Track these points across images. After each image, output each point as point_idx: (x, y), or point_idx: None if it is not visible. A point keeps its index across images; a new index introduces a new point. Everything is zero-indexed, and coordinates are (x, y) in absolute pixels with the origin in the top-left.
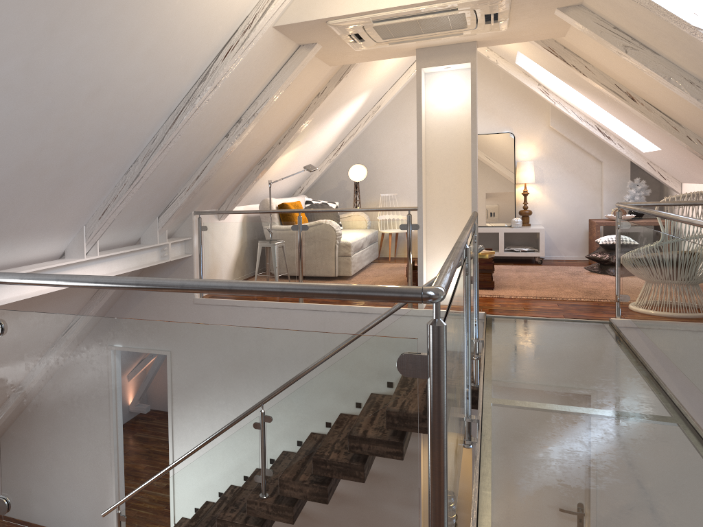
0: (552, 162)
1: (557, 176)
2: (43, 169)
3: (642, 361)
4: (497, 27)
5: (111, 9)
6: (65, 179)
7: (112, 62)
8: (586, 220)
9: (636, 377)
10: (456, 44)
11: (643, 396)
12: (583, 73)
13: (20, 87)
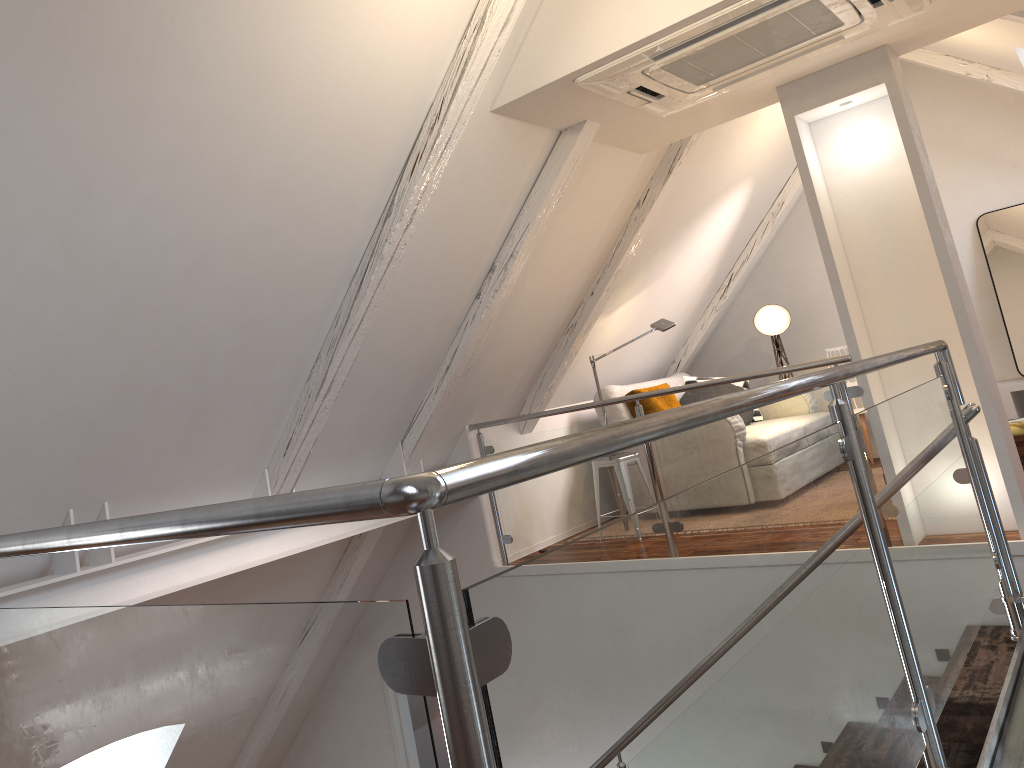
0: None
1: None
2: (155, 390)
3: None
4: (904, 6)
5: (174, 138)
6: (201, 401)
7: (209, 215)
8: None
9: None
10: (847, 60)
11: None
12: None
13: (65, 275)
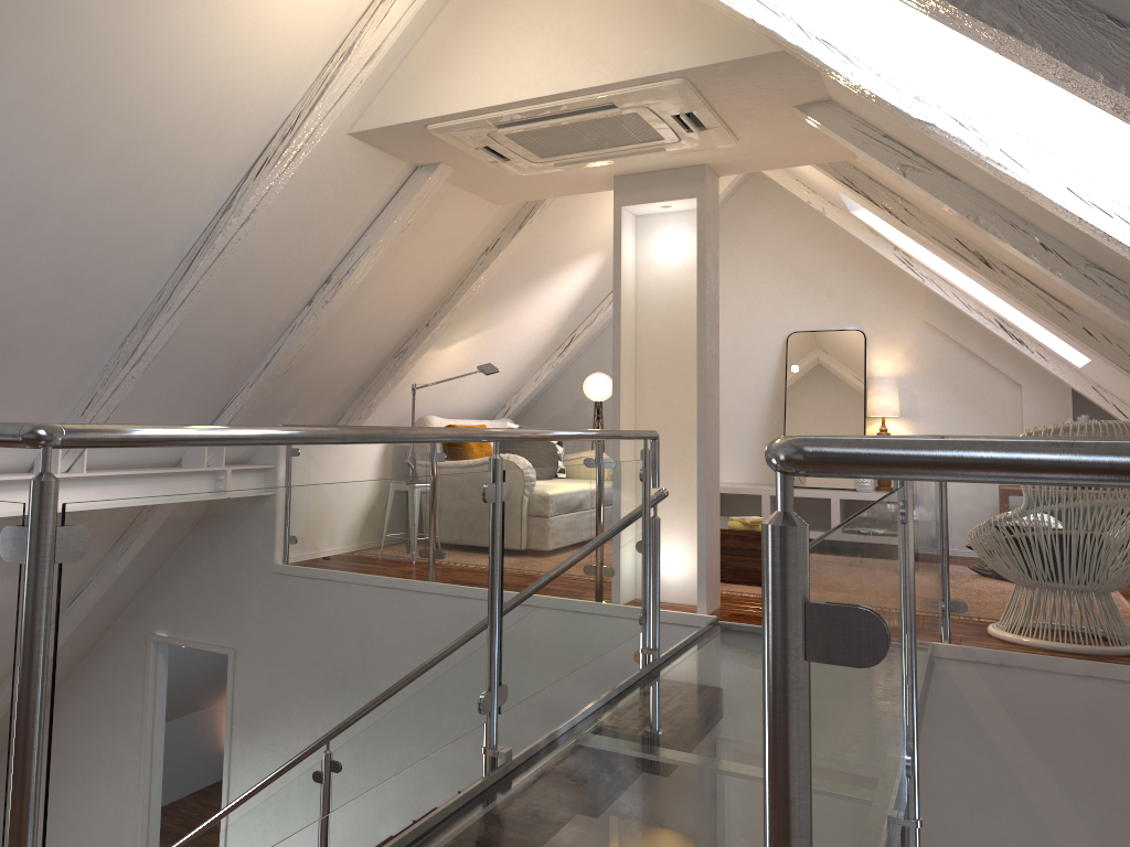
0: (932, 383)
1: (941, 407)
2: None
3: None
4: (713, 138)
5: (20, 91)
6: (5, 344)
7: (44, 170)
8: None
9: None
10: (674, 168)
11: None
12: (901, 220)
13: None
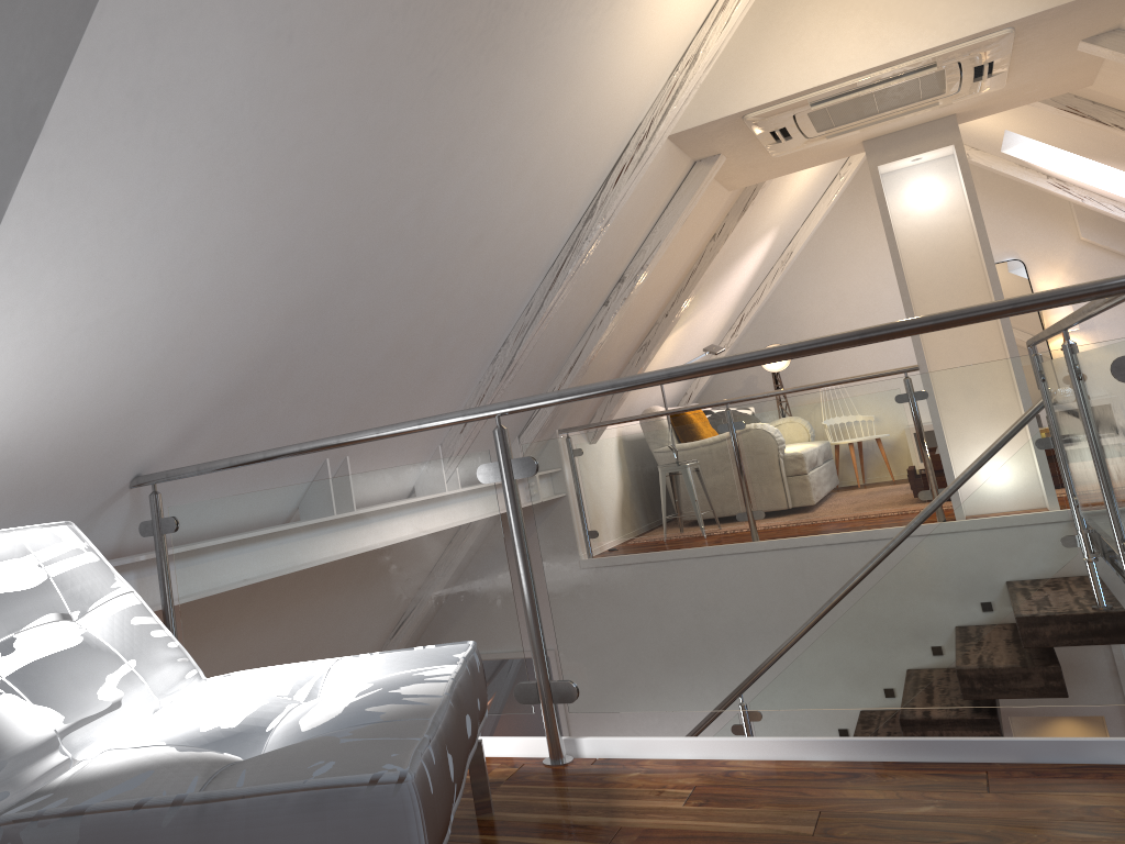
0: None
1: (1115, 314)
2: (413, 352)
3: None
4: (991, 84)
5: (507, 125)
6: (431, 369)
7: (499, 197)
8: None
9: None
10: (924, 123)
11: None
12: None
13: (410, 234)
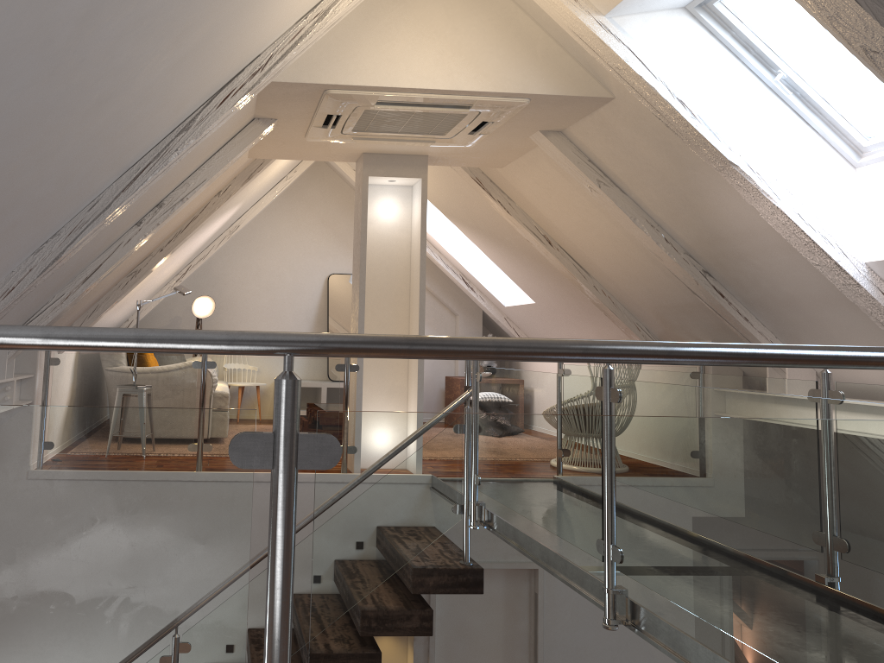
0: None
1: None
2: None
3: None
4: (472, 140)
5: None
6: None
7: (147, 59)
8: (441, 378)
9: None
10: (407, 155)
11: None
12: (507, 210)
13: (56, 50)
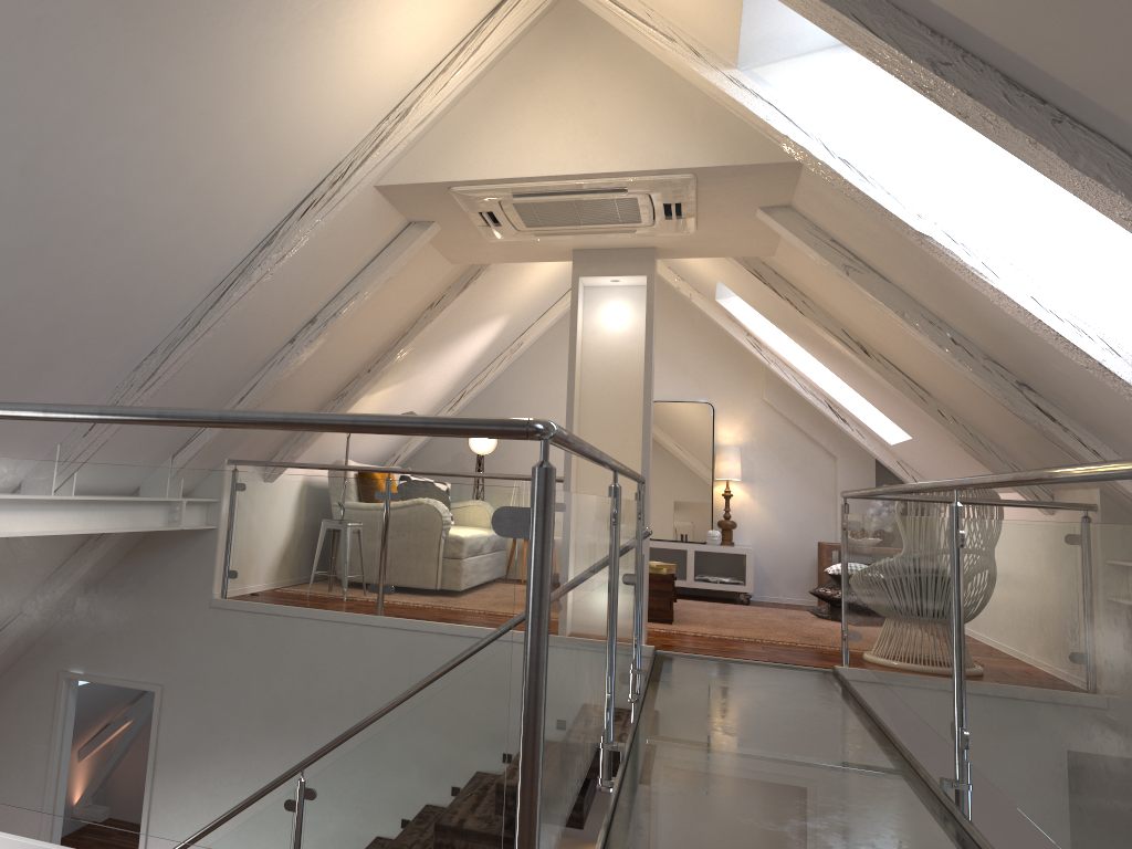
0: (766, 452)
1: (773, 474)
2: (17, 333)
3: (869, 711)
4: (681, 226)
5: (156, 112)
6: (45, 358)
7: (144, 190)
8: (815, 544)
9: (858, 727)
10: (628, 248)
11: (863, 746)
12: (800, 310)
13: (10, 198)
